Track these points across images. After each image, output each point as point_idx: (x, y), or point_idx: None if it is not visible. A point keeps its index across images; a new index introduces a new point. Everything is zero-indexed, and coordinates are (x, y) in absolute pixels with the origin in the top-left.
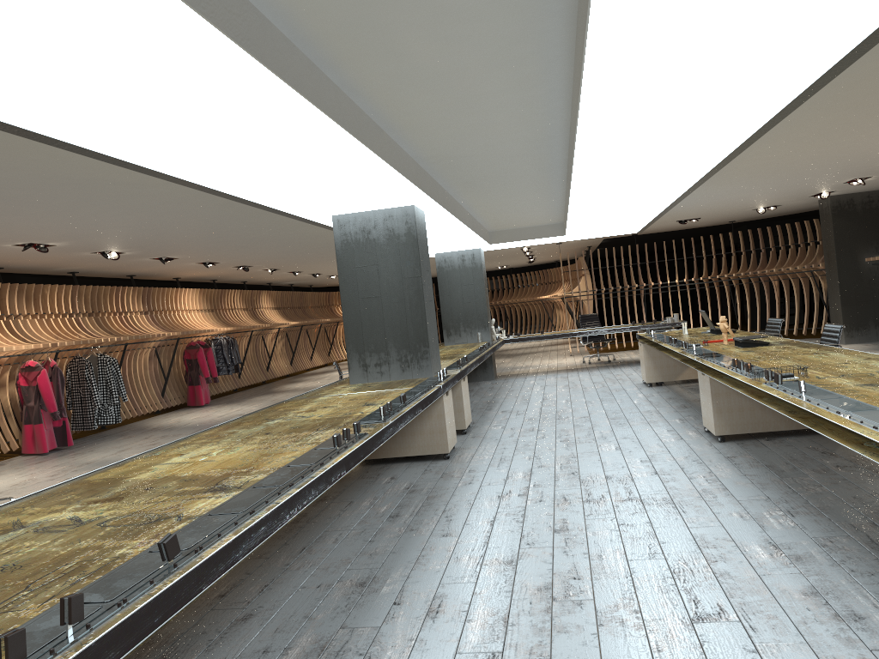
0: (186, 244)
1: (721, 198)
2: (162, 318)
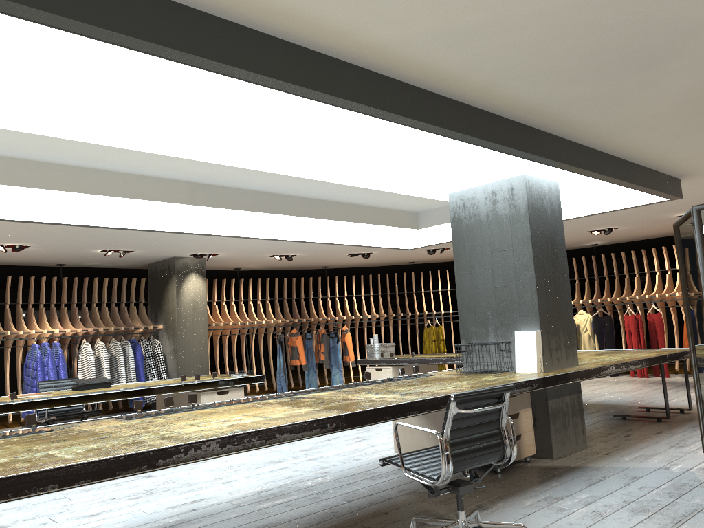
0: None
1: None
2: None
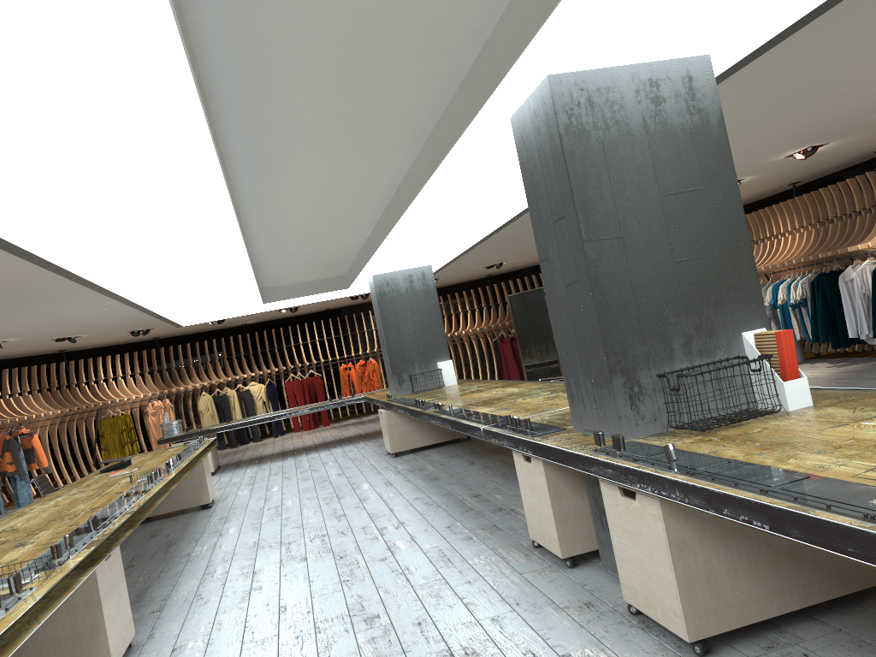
0: None
1: None
2: None
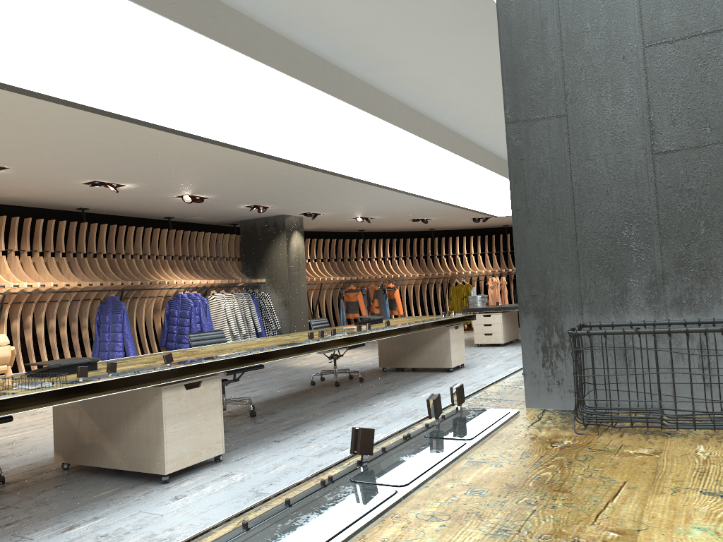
0: None
1: None
2: None
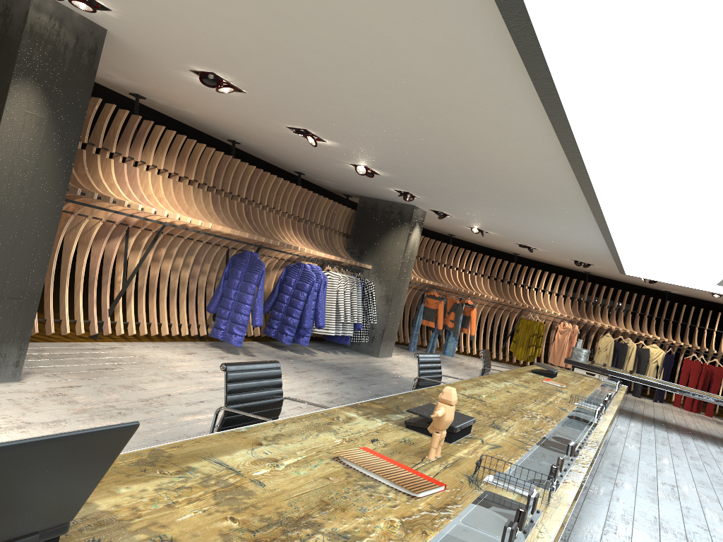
0: None
1: None
2: None
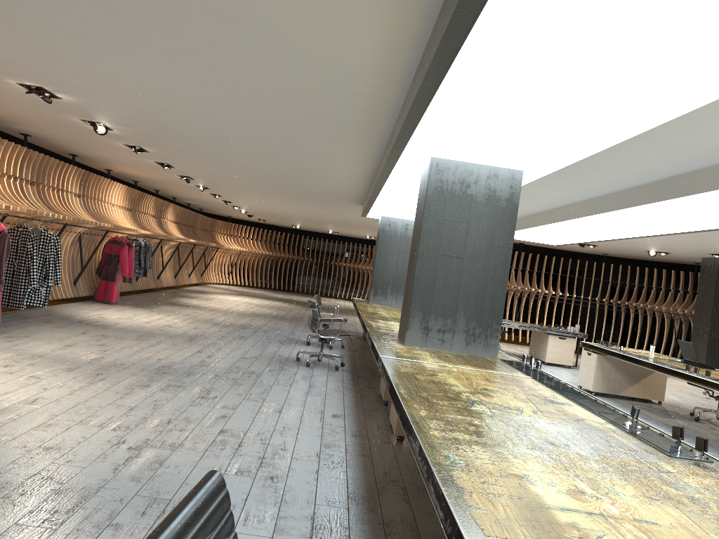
0: (187, 140)
1: (659, 237)
2: (91, 206)
